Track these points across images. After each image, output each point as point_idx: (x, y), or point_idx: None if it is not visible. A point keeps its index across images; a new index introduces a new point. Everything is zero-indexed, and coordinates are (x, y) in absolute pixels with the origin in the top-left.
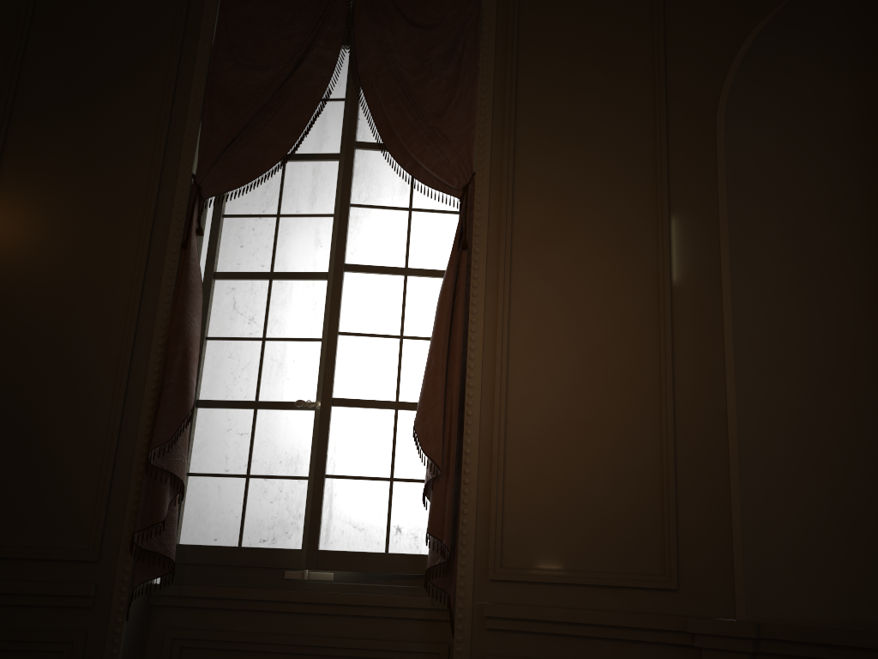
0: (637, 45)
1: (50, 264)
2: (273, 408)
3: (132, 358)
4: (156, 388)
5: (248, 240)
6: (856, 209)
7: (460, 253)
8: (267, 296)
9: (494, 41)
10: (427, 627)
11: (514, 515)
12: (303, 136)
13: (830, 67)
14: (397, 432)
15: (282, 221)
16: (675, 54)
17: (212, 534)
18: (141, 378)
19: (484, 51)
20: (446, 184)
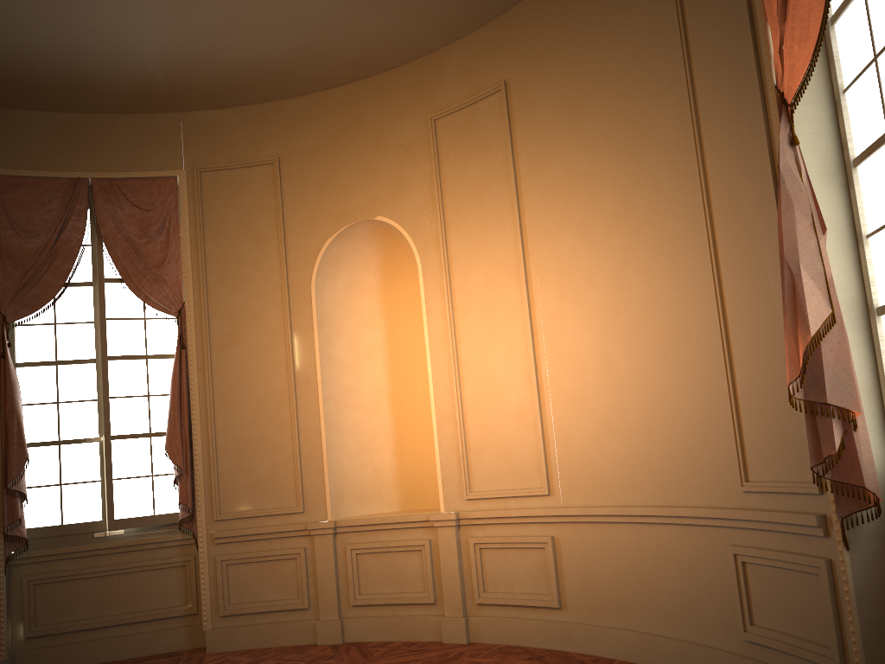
0: (270, 237)
1: None
2: (71, 443)
3: None
4: None
5: (36, 340)
6: (380, 324)
7: (180, 349)
8: (56, 376)
9: (188, 222)
10: (181, 549)
11: (224, 487)
12: (70, 278)
13: (366, 254)
14: (152, 450)
15: (59, 327)
16: (290, 246)
17: (43, 520)
18: None
19: (183, 228)
20: (168, 308)
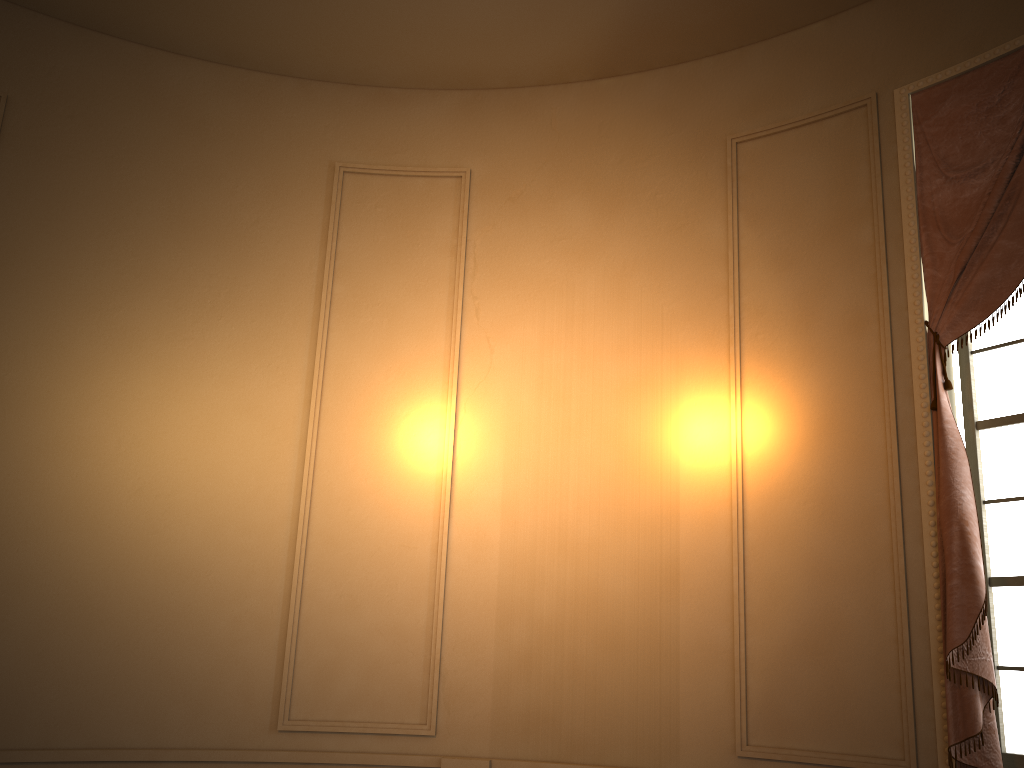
0: None
1: (803, 456)
2: None
3: (904, 543)
4: (937, 575)
5: (1008, 375)
6: None
7: None
8: None
9: None
10: None
11: None
12: None
13: None
14: None
15: None
16: None
17: None
18: (919, 565)
19: None
20: None
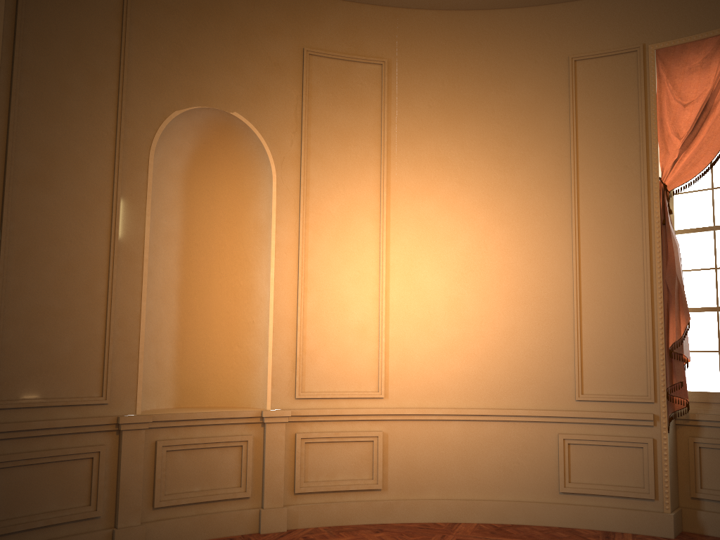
0: (107, 79)
1: None
2: None
3: None
4: None
5: None
6: (179, 213)
7: None
8: None
9: (4, 8)
10: None
11: (7, 366)
12: None
13: (184, 139)
14: None
15: None
16: (130, 99)
17: None
18: None
19: None
20: None
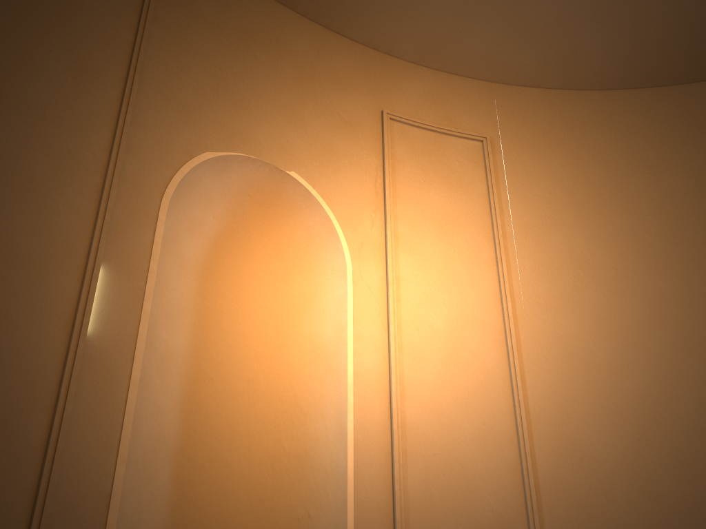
0: (106, 79)
1: None
2: None
3: None
4: None
5: None
6: (187, 325)
7: None
8: None
9: None
10: None
11: None
12: None
13: (208, 210)
14: None
15: None
16: (138, 117)
17: None
18: None
19: None
20: None
